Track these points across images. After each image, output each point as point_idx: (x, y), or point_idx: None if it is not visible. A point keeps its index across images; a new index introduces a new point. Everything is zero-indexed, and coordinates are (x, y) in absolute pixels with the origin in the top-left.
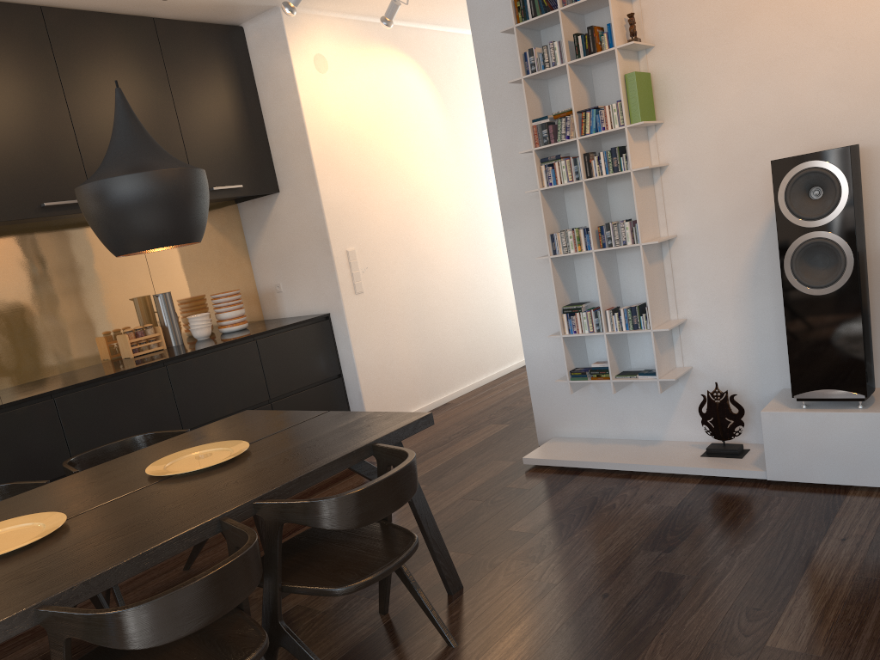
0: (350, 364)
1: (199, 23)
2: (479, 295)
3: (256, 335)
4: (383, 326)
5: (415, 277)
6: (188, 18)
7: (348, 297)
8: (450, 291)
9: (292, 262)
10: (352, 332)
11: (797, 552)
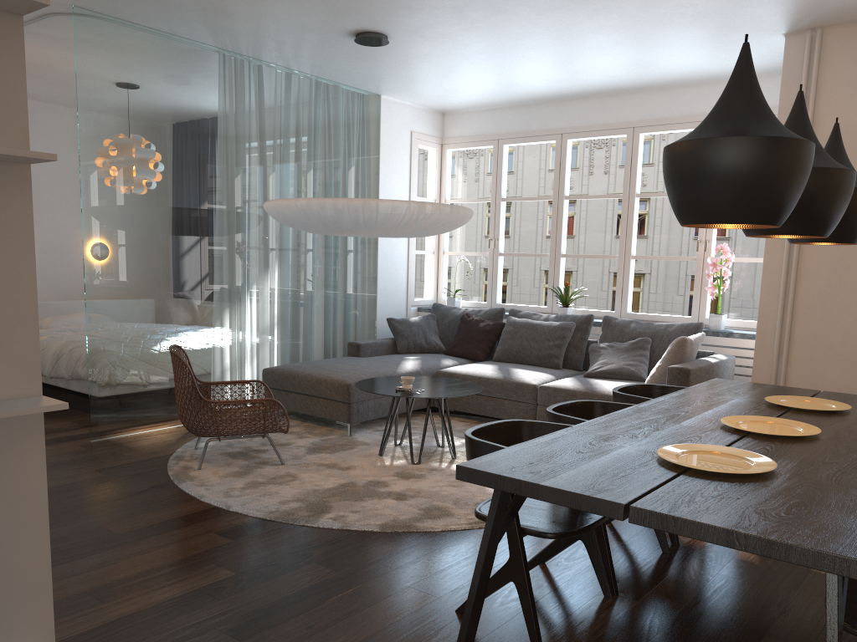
0: None
1: None
2: None
3: None
4: None
5: None
6: None
7: None
8: None
9: None
10: None
11: (102, 632)
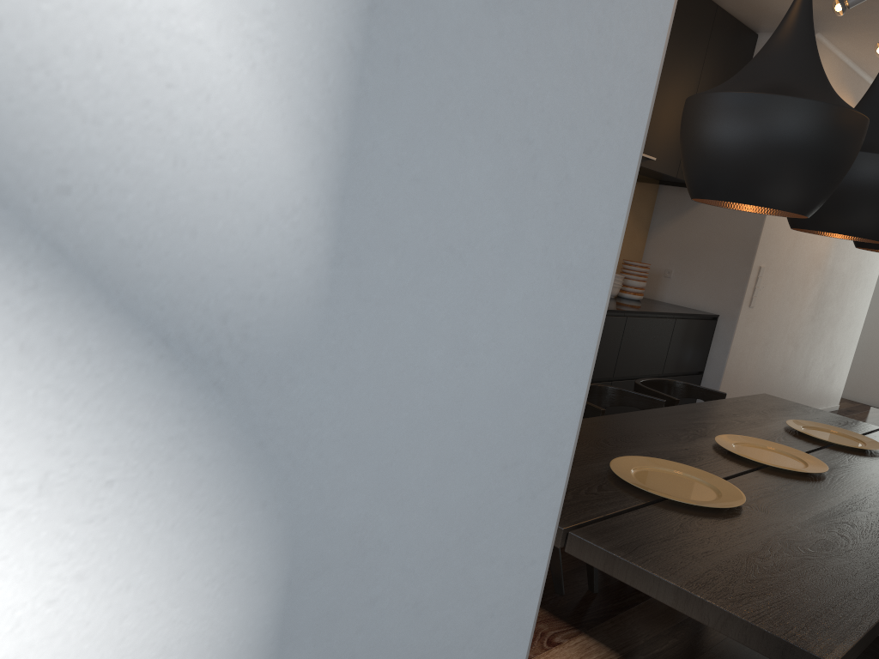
0: (717, 367)
1: (738, 21)
2: (805, 342)
3: (677, 314)
4: (750, 343)
5: (781, 308)
6: (735, 14)
7: (744, 308)
8: (793, 331)
9: (698, 257)
10: (734, 339)
11: None
